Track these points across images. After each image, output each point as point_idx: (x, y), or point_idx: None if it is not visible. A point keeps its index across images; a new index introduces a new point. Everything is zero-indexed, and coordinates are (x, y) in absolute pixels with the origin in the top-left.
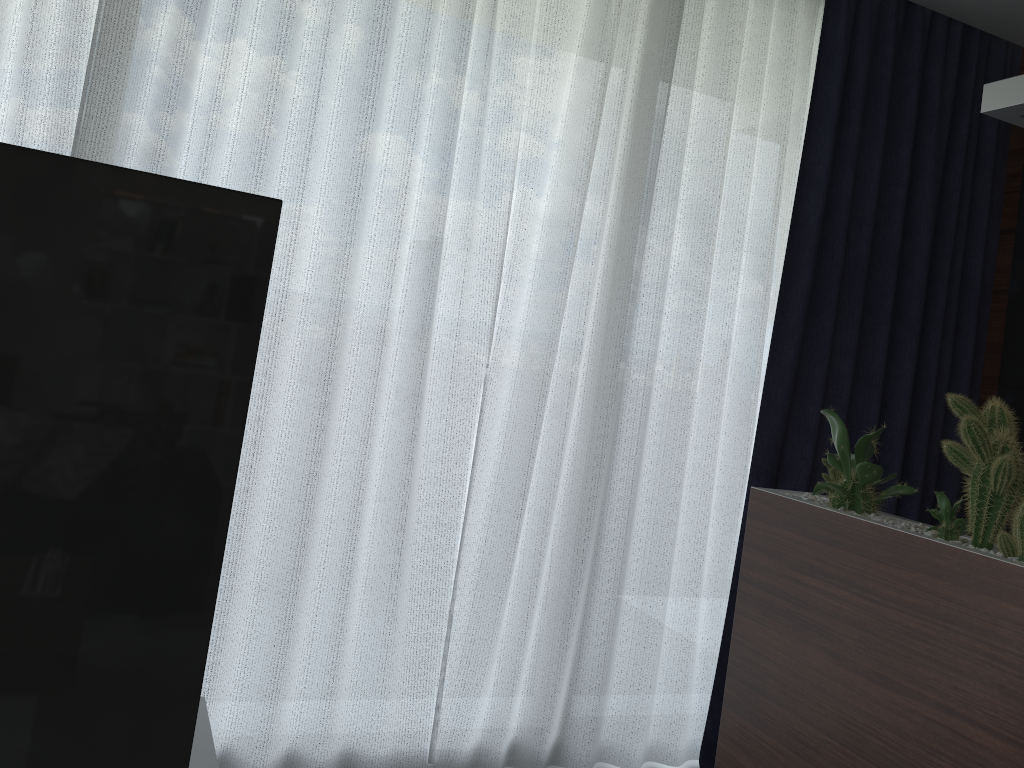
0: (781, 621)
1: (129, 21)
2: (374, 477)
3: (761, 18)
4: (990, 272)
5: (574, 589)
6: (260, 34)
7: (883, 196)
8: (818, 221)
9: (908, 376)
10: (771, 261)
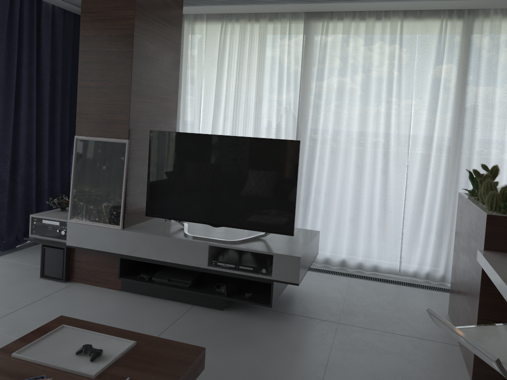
0: (458, 226)
1: (306, 86)
2: (376, 193)
3: None
4: None
5: (443, 228)
6: (336, 81)
7: None
8: None
9: None
10: None
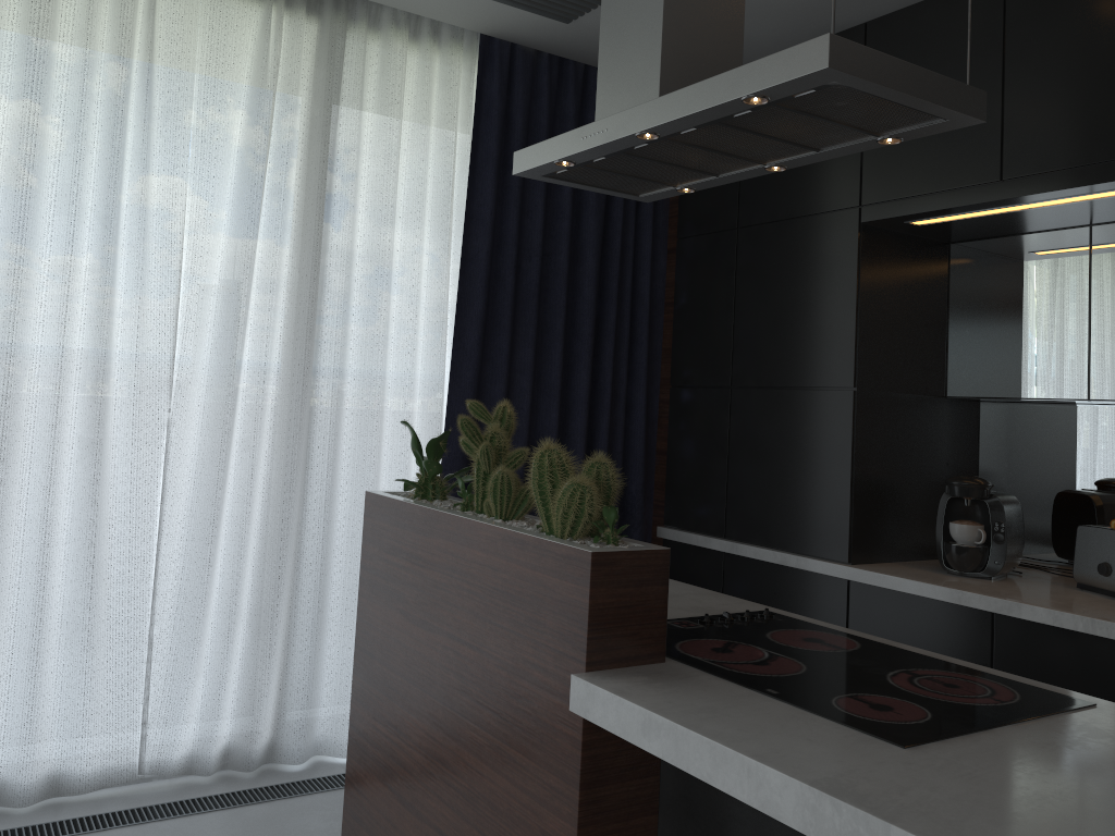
0: (380, 595)
1: None
2: (62, 521)
3: (422, 78)
4: (661, 287)
5: (273, 602)
6: None
7: (553, 228)
8: (486, 256)
9: (584, 384)
10: (446, 294)
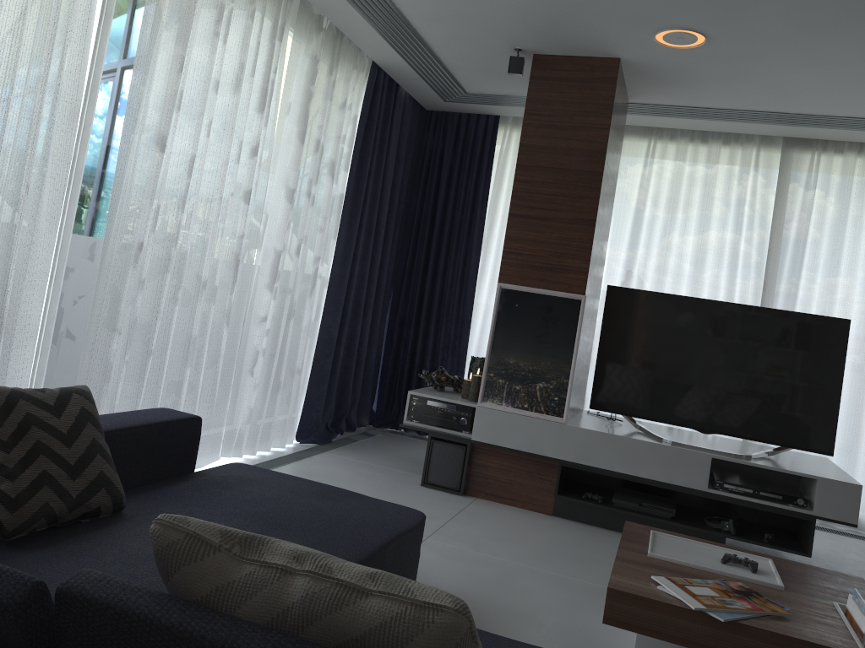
0: None
1: (779, 243)
2: None
3: None
4: None
5: None
6: (827, 240)
7: None
8: None
9: None
10: None
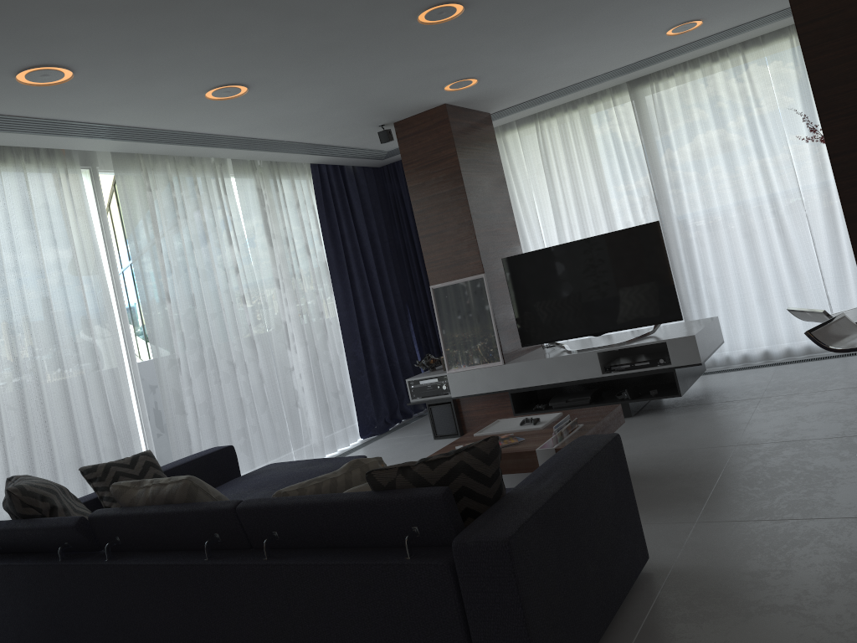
0: None
1: (654, 163)
2: (779, 259)
3: None
4: None
5: None
6: (688, 145)
7: None
8: None
9: None
10: None
